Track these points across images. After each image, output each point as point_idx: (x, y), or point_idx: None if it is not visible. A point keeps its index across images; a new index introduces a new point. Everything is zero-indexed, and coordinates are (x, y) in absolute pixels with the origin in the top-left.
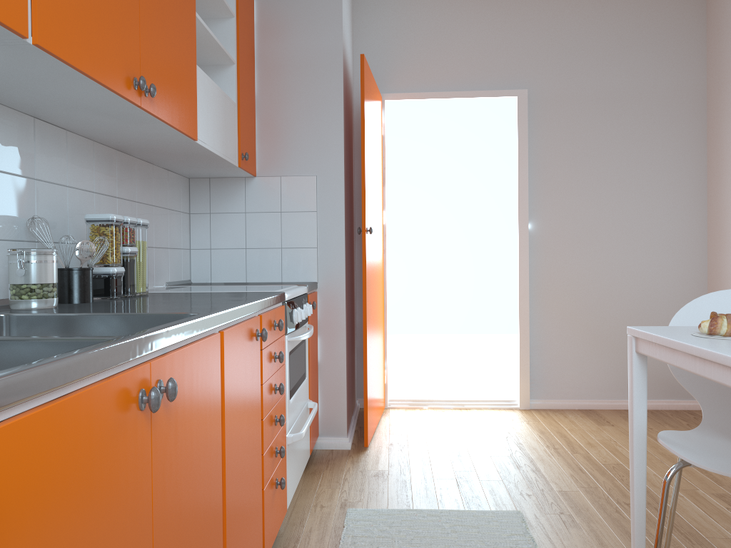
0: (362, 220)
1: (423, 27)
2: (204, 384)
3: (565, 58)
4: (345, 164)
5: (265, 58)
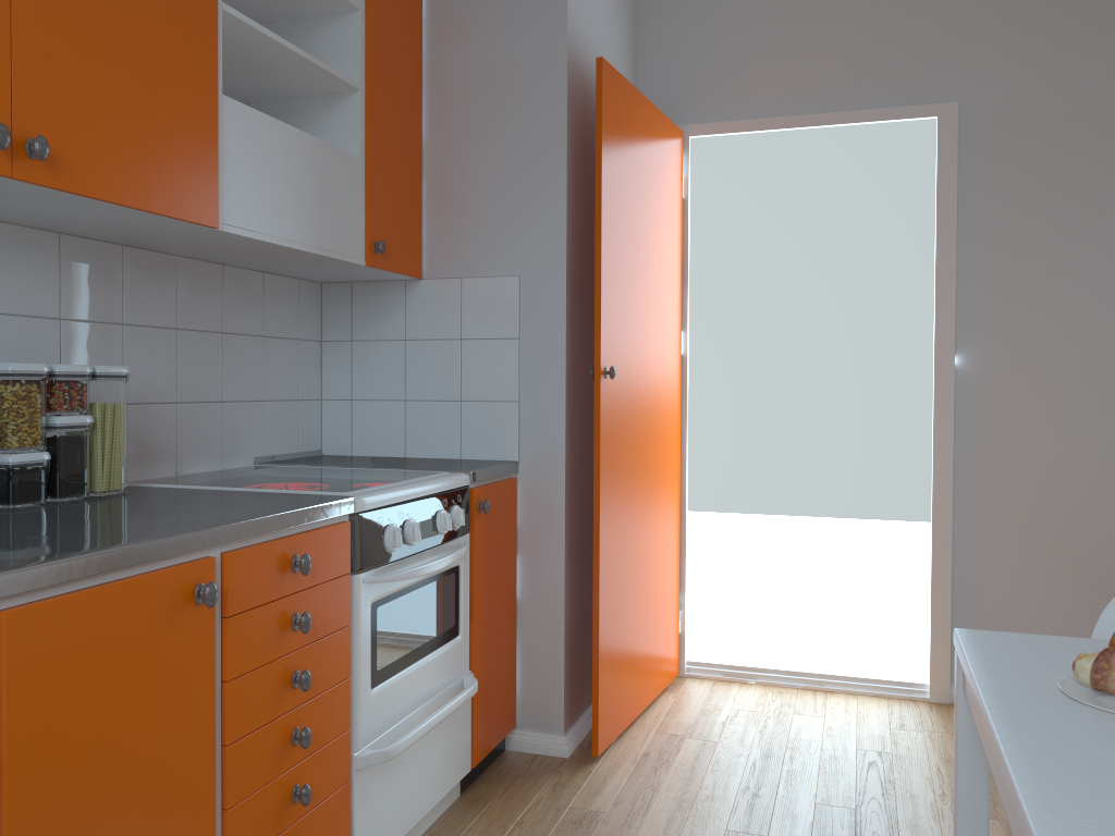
0: (594, 355)
1: (762, 1)
2: None
3: (1039, 37)
4: (573, 255)
5: (440, 76)
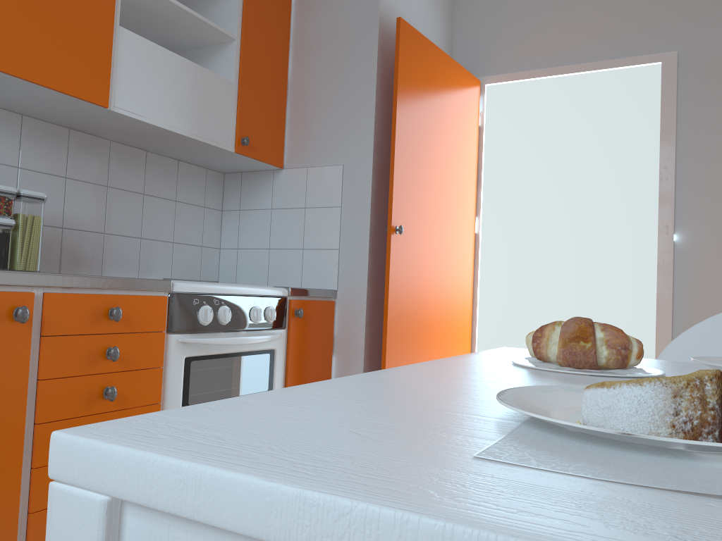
0: (388, 217)
1: None
2: None
3: None
4: (380, 151)
5: (301, 37)
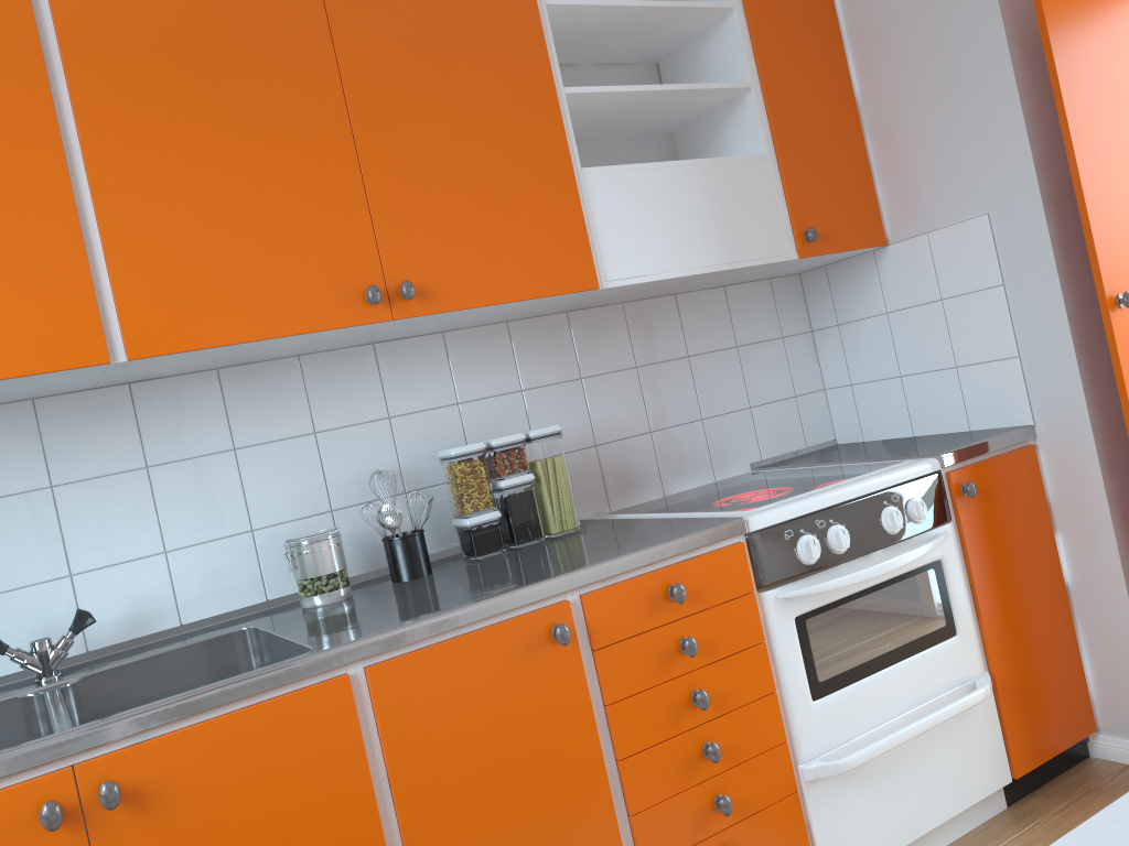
0: (1095, 285)
1: None
2: (286, 756)
3: None
4: (1052, 168)
5: (858, 23)
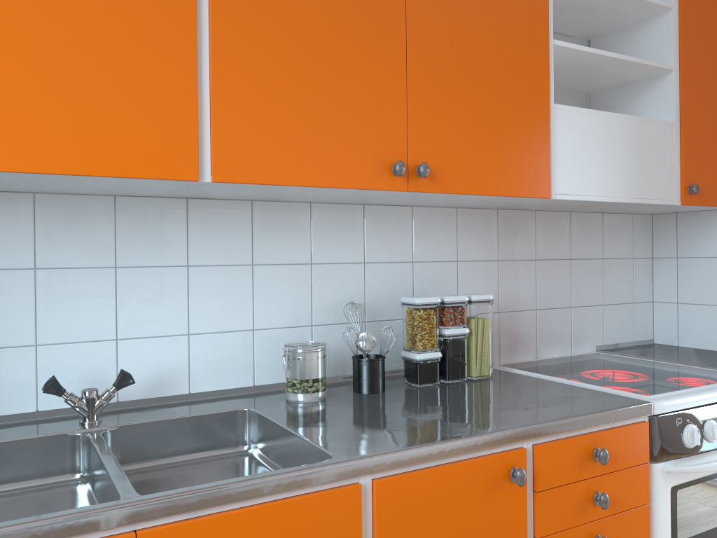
0: None
1: None
2: None
3: None
4: None
5: None
